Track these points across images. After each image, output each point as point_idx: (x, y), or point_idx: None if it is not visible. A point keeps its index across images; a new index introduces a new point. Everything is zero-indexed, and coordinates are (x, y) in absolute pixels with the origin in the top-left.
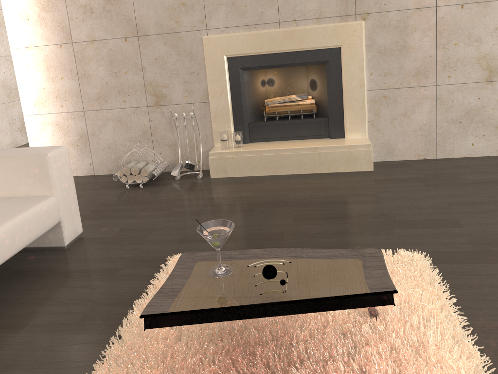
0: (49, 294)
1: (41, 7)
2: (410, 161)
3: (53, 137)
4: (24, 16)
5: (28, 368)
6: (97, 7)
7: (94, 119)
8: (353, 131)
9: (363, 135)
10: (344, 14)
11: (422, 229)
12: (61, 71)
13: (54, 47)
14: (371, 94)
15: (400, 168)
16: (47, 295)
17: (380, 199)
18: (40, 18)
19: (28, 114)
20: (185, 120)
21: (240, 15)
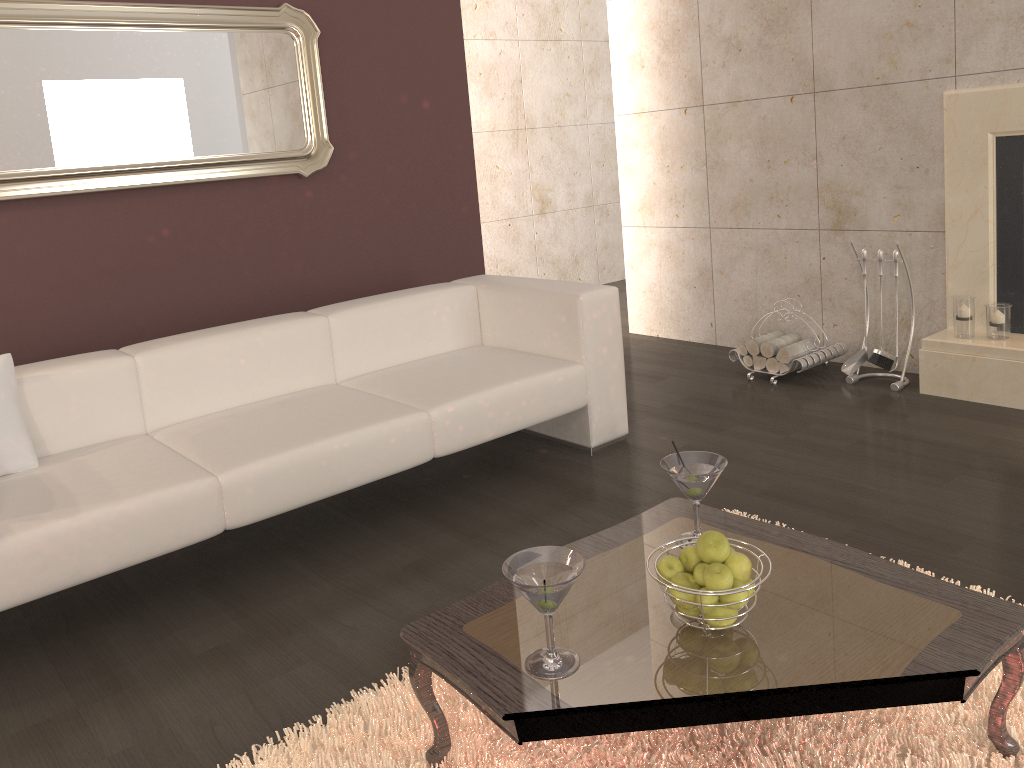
0: (528, 508)
1: (662, 44)
2: None
3: (660, 267)
4: (637, 62)
5: (447, 588)
6: (748, 40)
7: (724, 244)
8: None
9: None
10: None
11: None
12: (681, 156)
13: (675, 113)
14: None
15: None
16: (525, 508)
17: None
18: (659, 63)
19: (629, 224)
20: (881, 265)
21: None
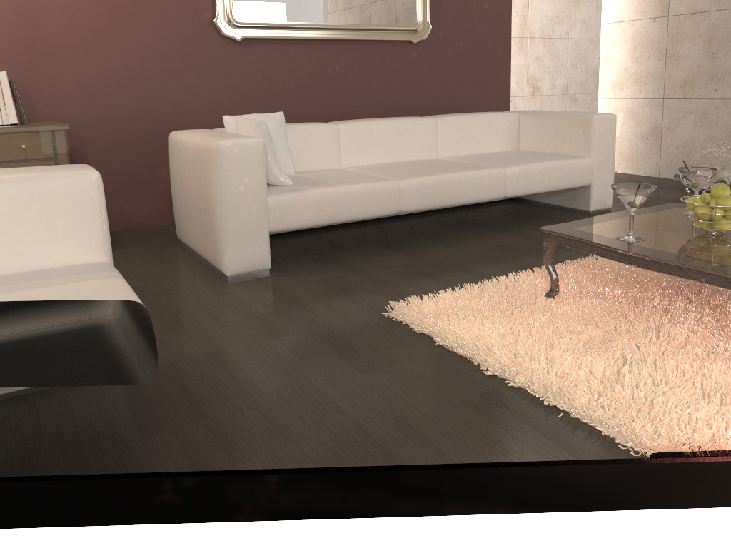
0: None
1: None
2: None
3: (623, 126)
4: None
5: (523, 254)
6: None
7: (672, 110)
8: None
9: None
10: None
11: None
12: (647, 50)
13: (646, 21)
14: None
15: None
16: None
17: None
18: None
19: (603, 97)
20: None
21: None
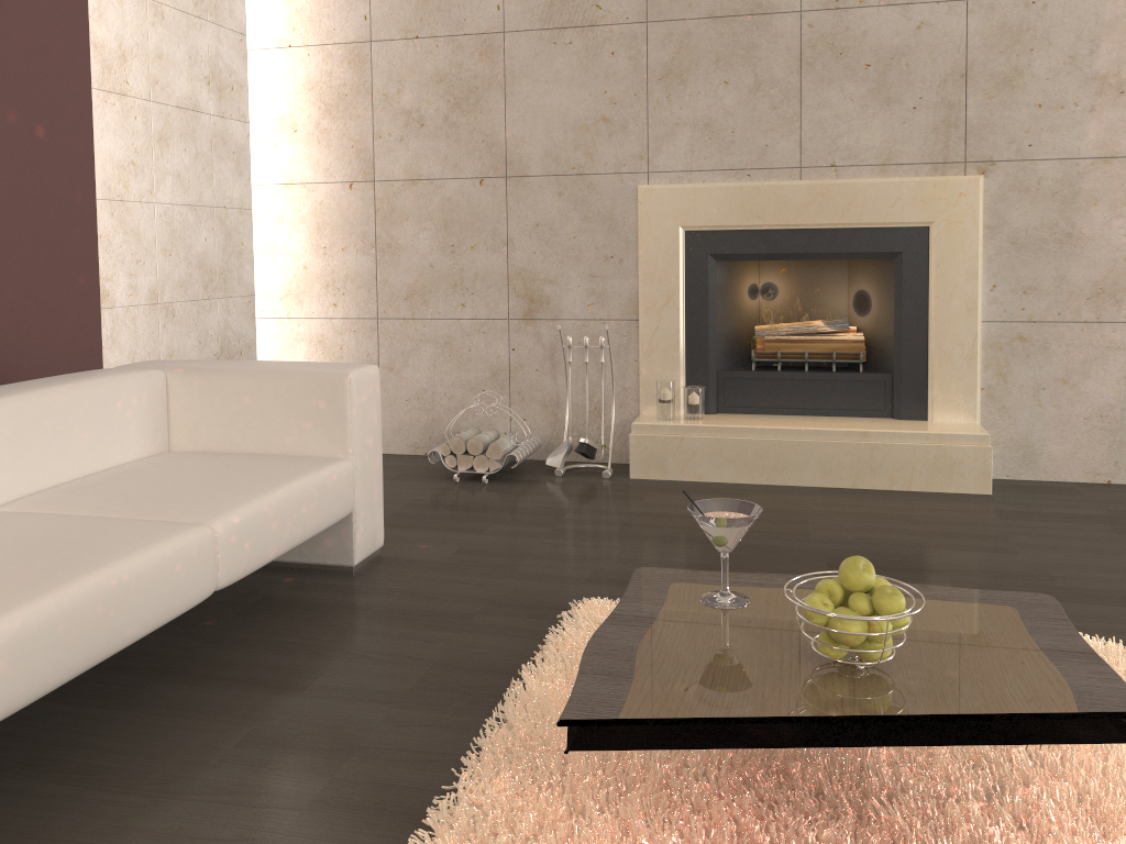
0: (341, 642)
1: (323, 108)
2: (1075, 485)
3: None
4: (288, 125)
5: (332, 753)
6: (433, 116)
7: (395, 337)
8: (947, 407)
9: (969, 417)
10: (939, 160)
11: (1119, 607)
12: (343, 236)
13: (338, 187)
14: (991, 330)
15: (1054, 496)
16: (337, 643)
17: (1014, 547)
18: (319, 129)
19: (267, 315)
20: (587, 352)
21: (719, 148)
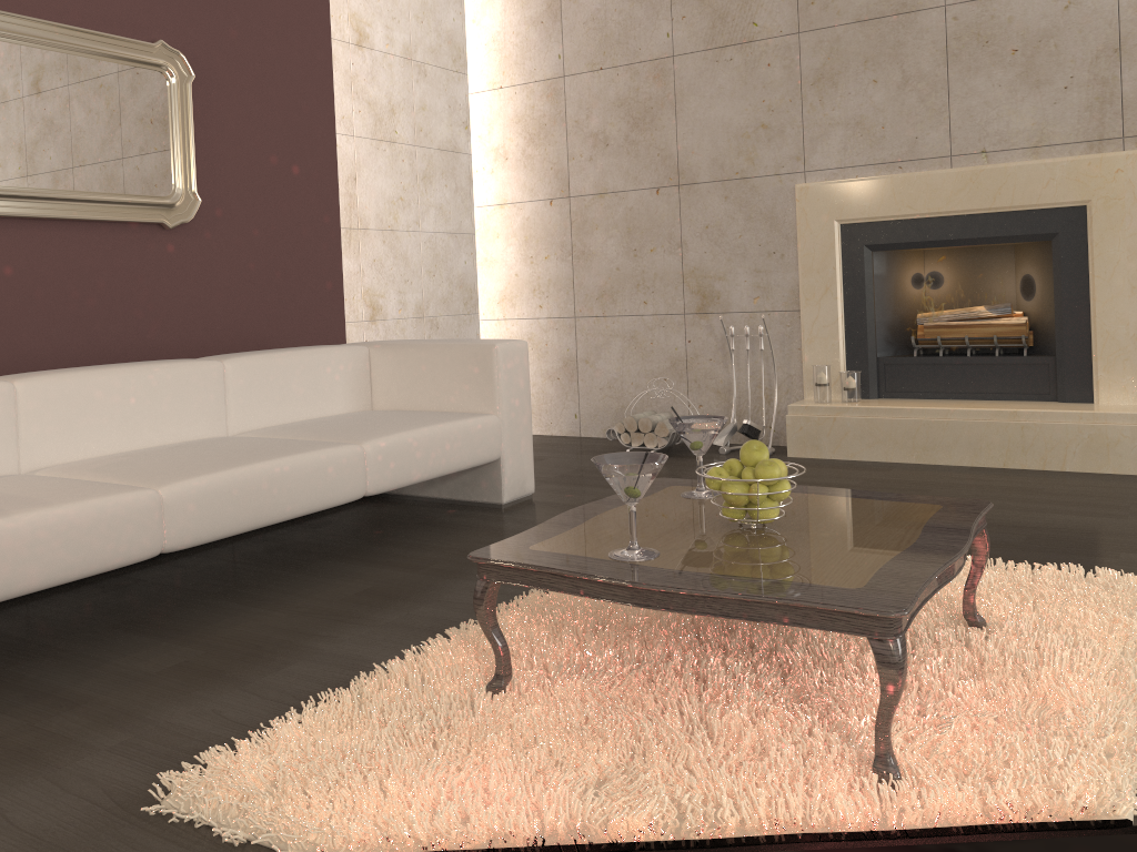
0: (464, 547)
1: (528, 137)
2: None
3: None
4: (500, 154)
5: (416, 602)
6: (615, 136)
7: (590, 333)
8: (1113, 389)
9: None
10: (1095, 138)
11: None
12: (545, 246)
13: (540, 204)
14: None
15: None
16: (460, 547)
17: (1128, 514)
18: (525, 156)
19: (487, 318)
20: (748, 340)
21: (870, 144)
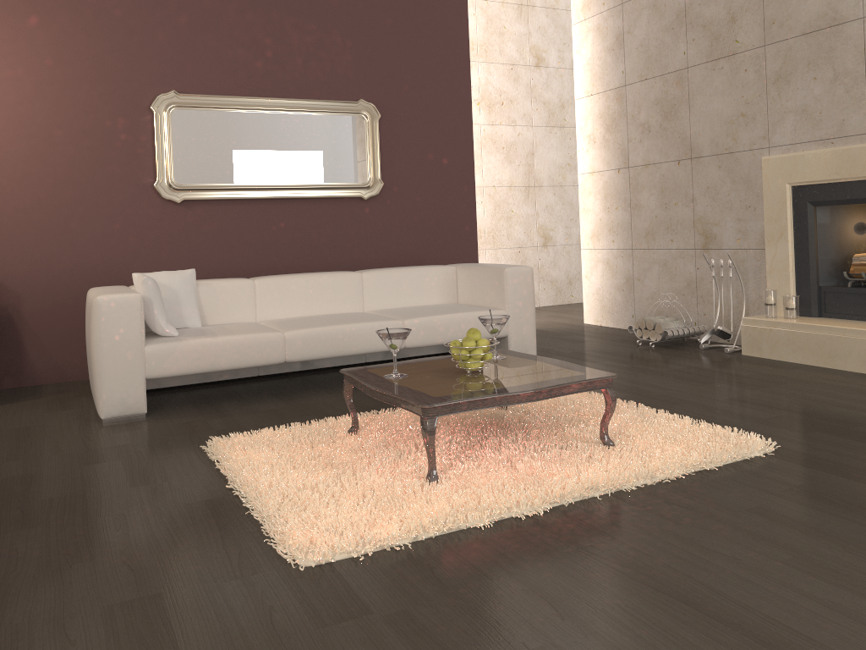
0: None
1: (605, 127)
2: None
3: (602, 277)
4: (591, 139)
5: None
6: (654, 125)
7: (640, 260)
8: None
9: None
10: None
11: (853, 441)
12: (615, 200)
13: (613, 172)
14: None
15: None
16: None
17: None
18: (604, 140)
19: (585, 247)
20: (722, 269)
21: (812, 125)
